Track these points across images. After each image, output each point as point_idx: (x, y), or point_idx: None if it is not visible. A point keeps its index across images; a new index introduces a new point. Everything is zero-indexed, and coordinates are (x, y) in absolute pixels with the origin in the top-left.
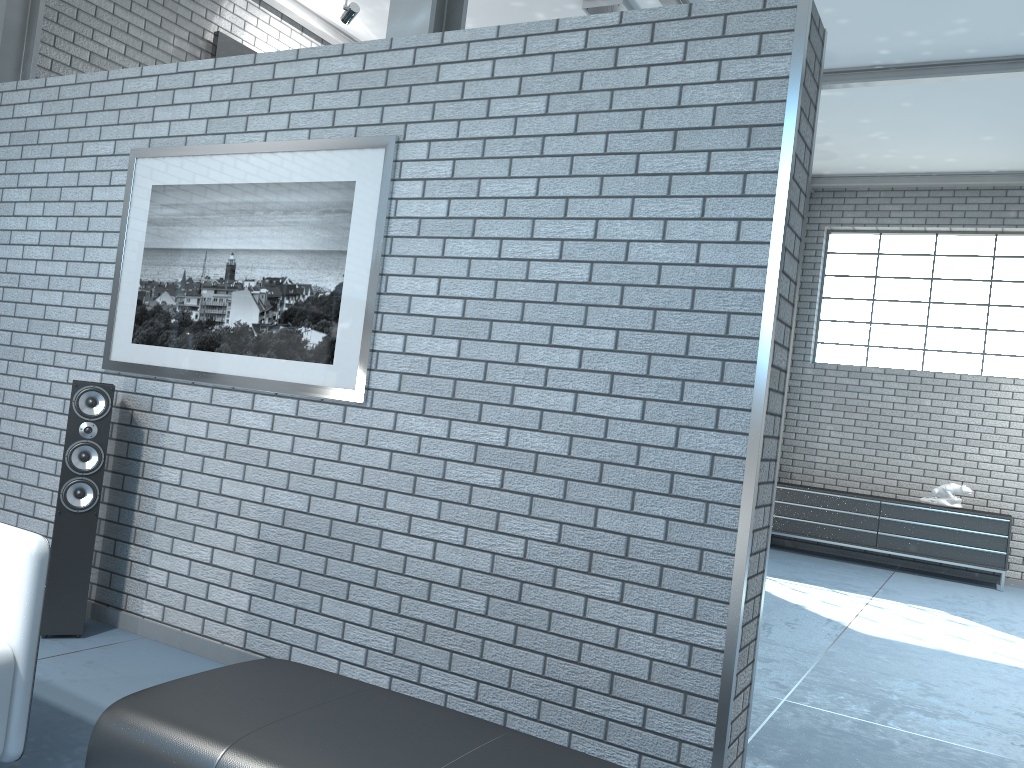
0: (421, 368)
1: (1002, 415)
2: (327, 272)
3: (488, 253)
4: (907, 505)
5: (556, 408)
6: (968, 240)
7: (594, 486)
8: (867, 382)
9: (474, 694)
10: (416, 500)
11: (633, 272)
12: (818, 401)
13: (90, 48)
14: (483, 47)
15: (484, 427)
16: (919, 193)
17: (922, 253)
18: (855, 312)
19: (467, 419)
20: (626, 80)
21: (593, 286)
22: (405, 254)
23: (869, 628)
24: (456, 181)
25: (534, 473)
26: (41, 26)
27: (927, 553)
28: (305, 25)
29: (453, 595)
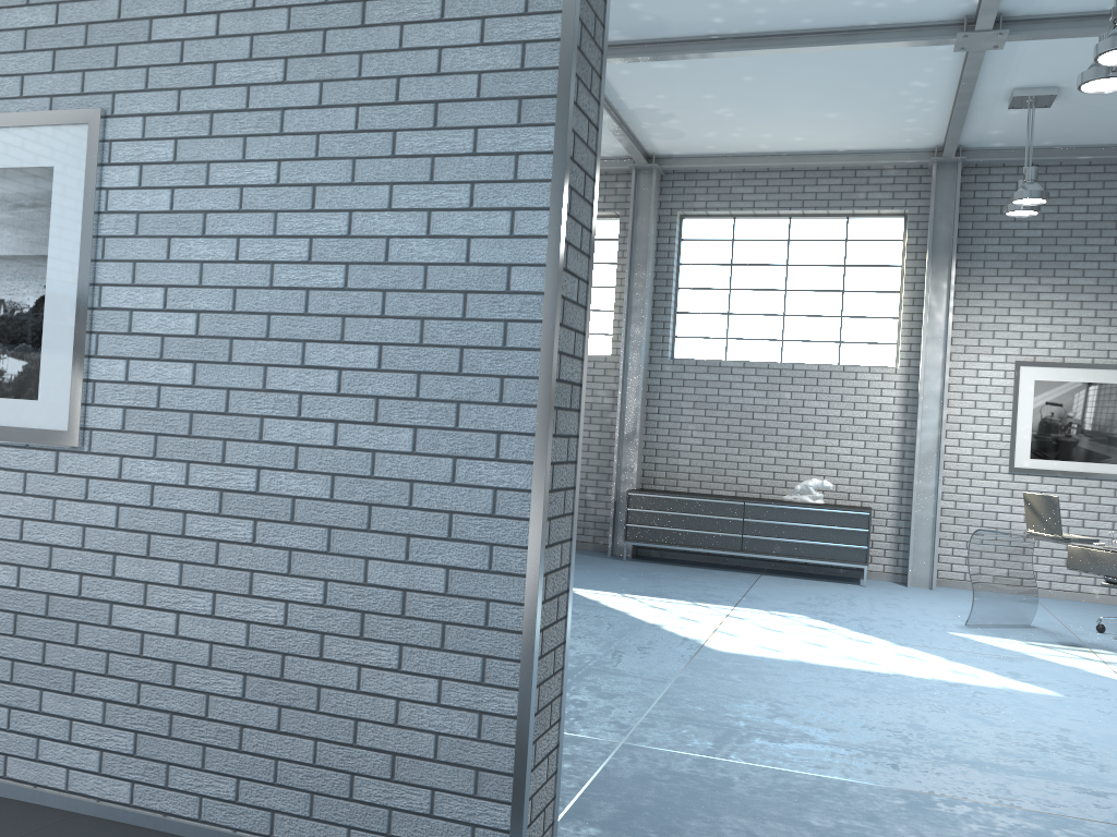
0: (149, 400)
1: (860, 405)
2: (24, 283)
3: (223, 255)
4: (770, 505)
5: (314, 442)
6: (821, 223)
7: (362, 534)
8: (727, 377)
9: (234, 794)
10: (152, 564)
11: (395, 275)
12: (679, 400)
13: None
14: None
15: (230, 469)
16: (771, 174)
17: (776, 238)
18: (712, 303)
19: (209, 461)
20: (377, 41)
21: (350, 293)
22: (122, 258)
23: (726, 644)
24: (180, 166)
25: (292, 522)
26: None
27: (792, 553)
28: None
29: (203, 677)
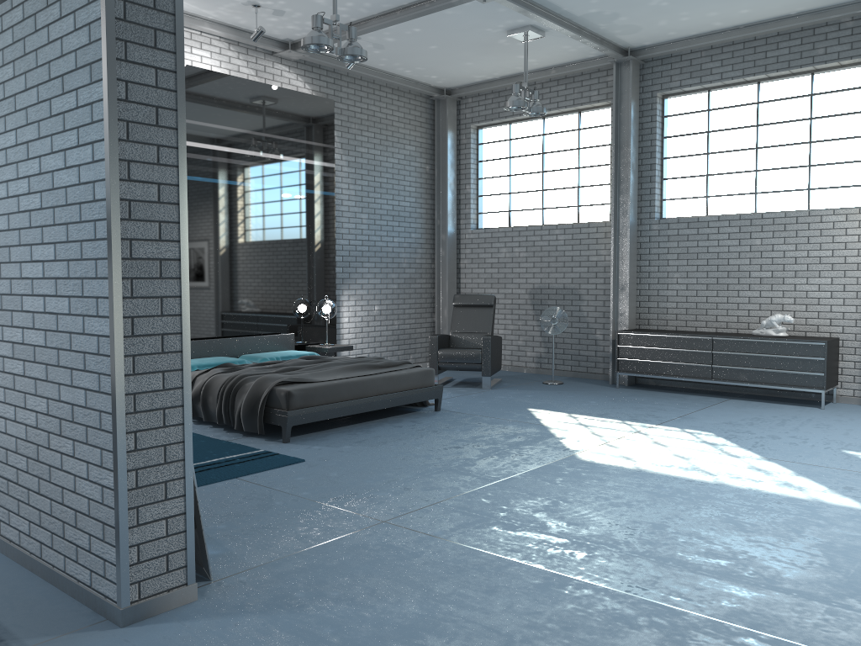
0: None
1: (825, 245)
2: None
3: (4, 194)
4: (735, 338)
5: (38, 310)
6: (787, 83)
7: (57, 368)
8: (705, 230)
9: (29, 531)
10: None
11: (57, 196)
12: (665, 253)
13: None
14: None
15: (14, 329)
16: (735, 47)
17: (747, 103)
18: (693, 167)
19: (8, 324)
20: (41, 40)
21: (43, 211)
22: None
23: (596, 454)
24: None
25: (35, 362)
26: None
27: (755, 380)
28: None
29: (15, 458)
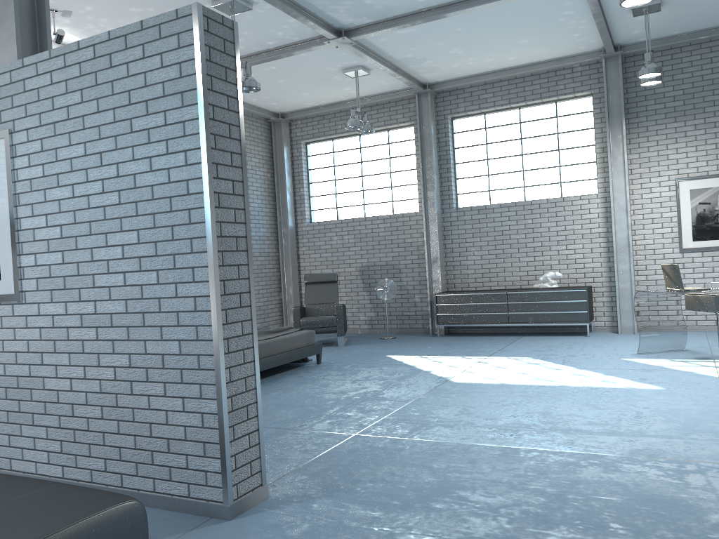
0: (46, 273)
1: (576, 221)
2: None
3: (68, 195)
4: (523, 291)
5: (116, 284)
6: (539, 109)
7: (142, 328)
8: (491, 215)
9: (104, 467)
10: (57, 355)
11: (140, 193)
12: (463, 233)
13: None
14: (44, 65)
15: (83, 303)
16: (502, 83)
17: (512, 122)
18: (478, 169)
19: (74, 300)
20: (118, 74)
21: (122, 205)
22: (27, 203)
23: (464, 378)
24: (44, 152)
25: (112, 326)
26: None
27: (540, 320)
28: None
29: (85, 409)
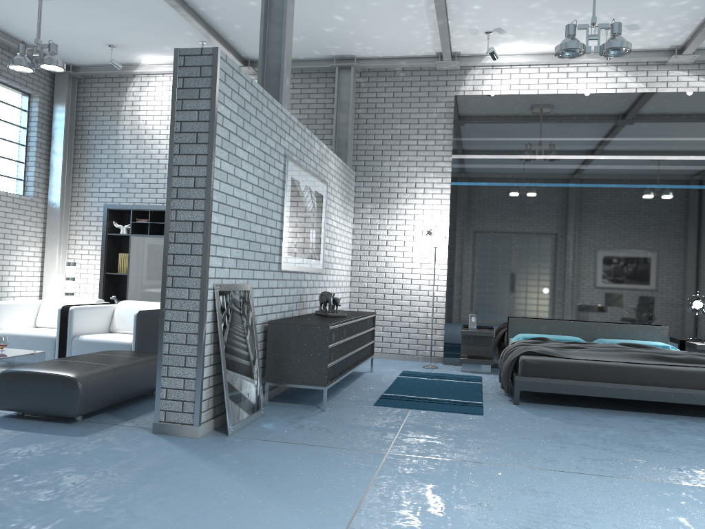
0: None
1: None
2: None
3: None
4: None
5: None
6: None
7: None
8: None
9: None
10: None
11: None
12: None
13: (391, 133)
14: None
15: None
16: None
17: None
18: None
19: None
20: None
21: None
22: None
23: None
24: None
25: None
26: (349, 136)
27: None
28: (517, 63)
29: None
